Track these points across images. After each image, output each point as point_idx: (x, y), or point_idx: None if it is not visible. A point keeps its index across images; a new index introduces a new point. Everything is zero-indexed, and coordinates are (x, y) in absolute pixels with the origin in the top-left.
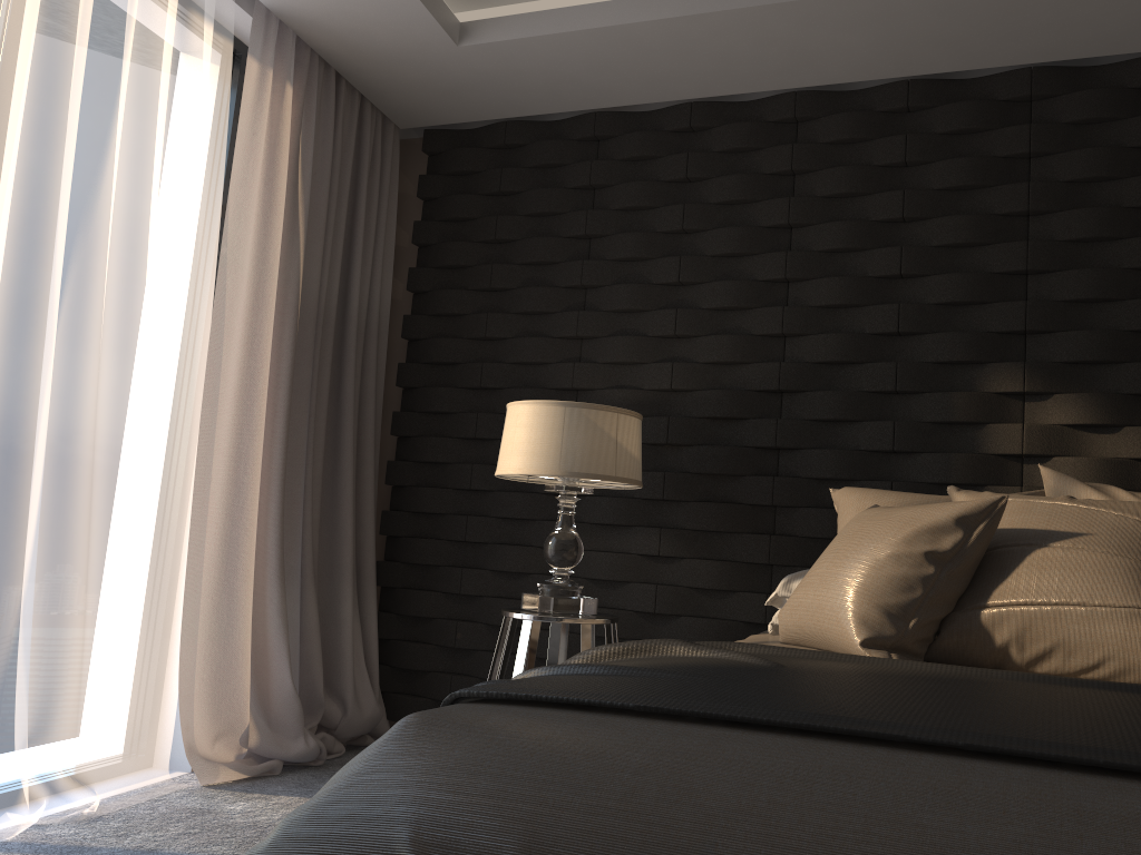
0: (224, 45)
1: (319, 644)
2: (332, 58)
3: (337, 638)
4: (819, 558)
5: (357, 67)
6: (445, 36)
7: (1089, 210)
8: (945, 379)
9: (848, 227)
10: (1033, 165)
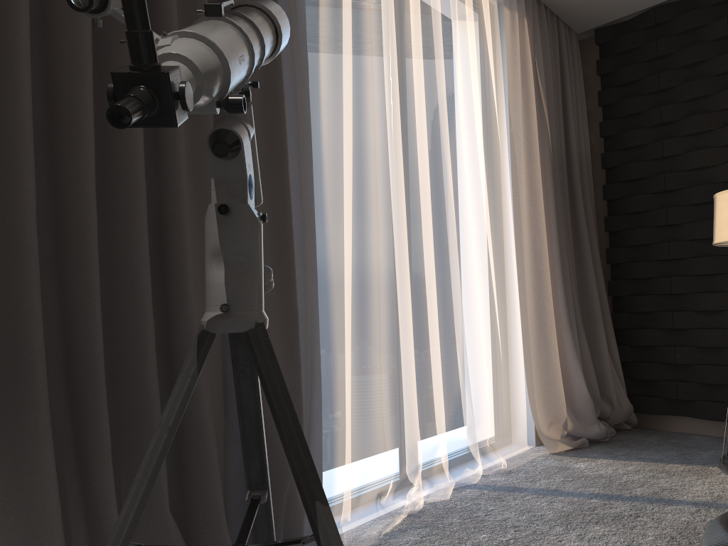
0: (492, 3)
1: (592, 366)
2: None
3: (600, 362)
4: None
5: None
6: None
7: None
8: None
9: None
10: None
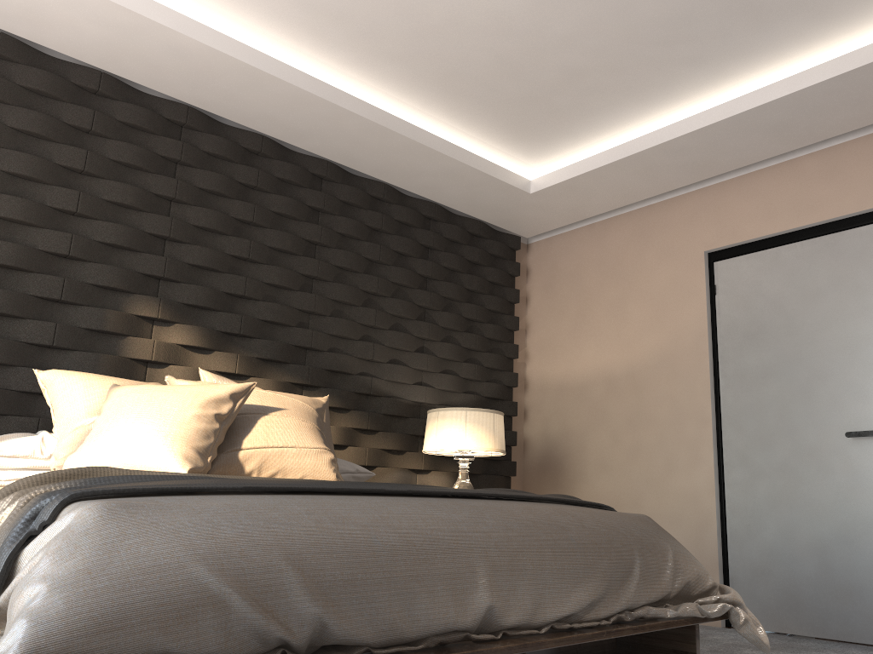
0: None
1: None
2: None
3: None
4: (112, 417)
5: None
6: None
7: (212, 211)
8: (100, 298)
9: (36, 161)
10: (179, 169)
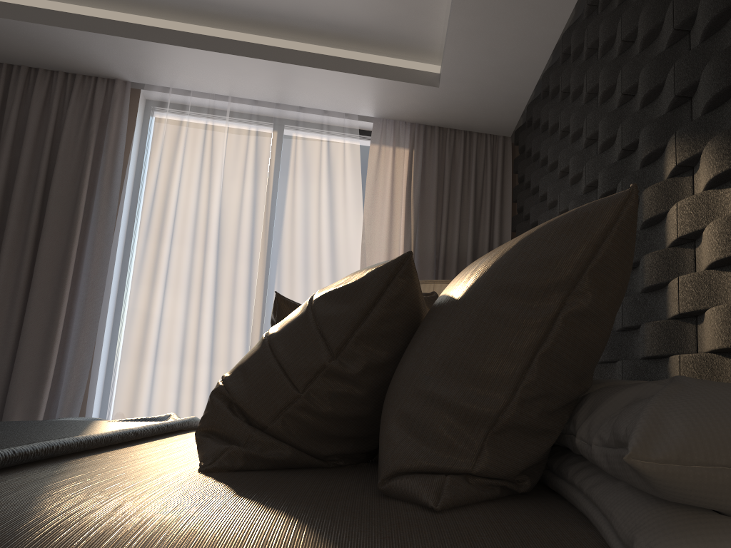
0: (355, 145)
1: None
2: (427, 122)
3: None
4: None
5: (439, 120)
6: (426, 86)
7: None
8: (650, 179)
9: (602, 73)
10: None
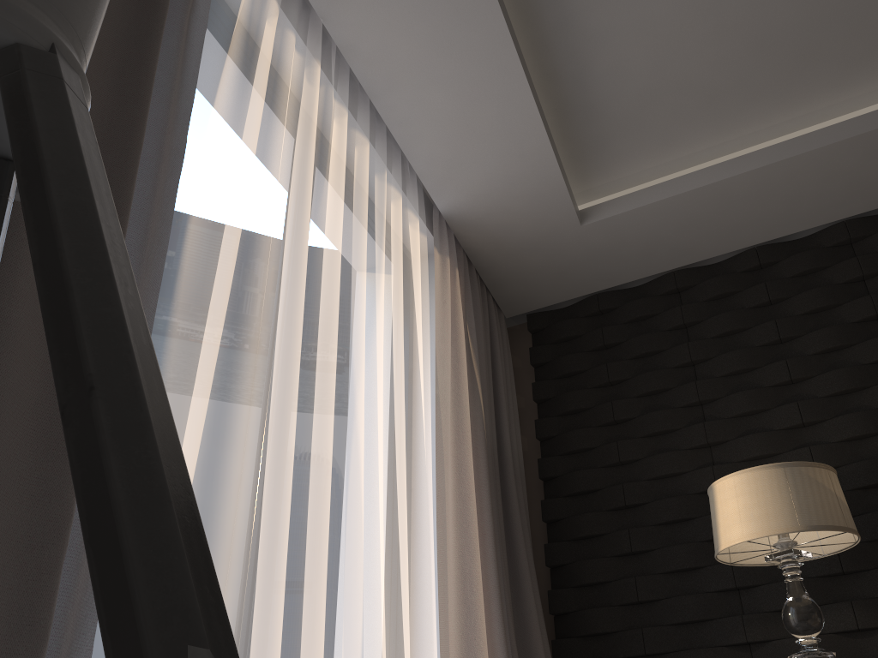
0: (421, 238)
1: None
2: (476, 255)
3: None
4: None
5: (492, 261)
6: (574, 217)
7: None
8: None
9: None
10: None
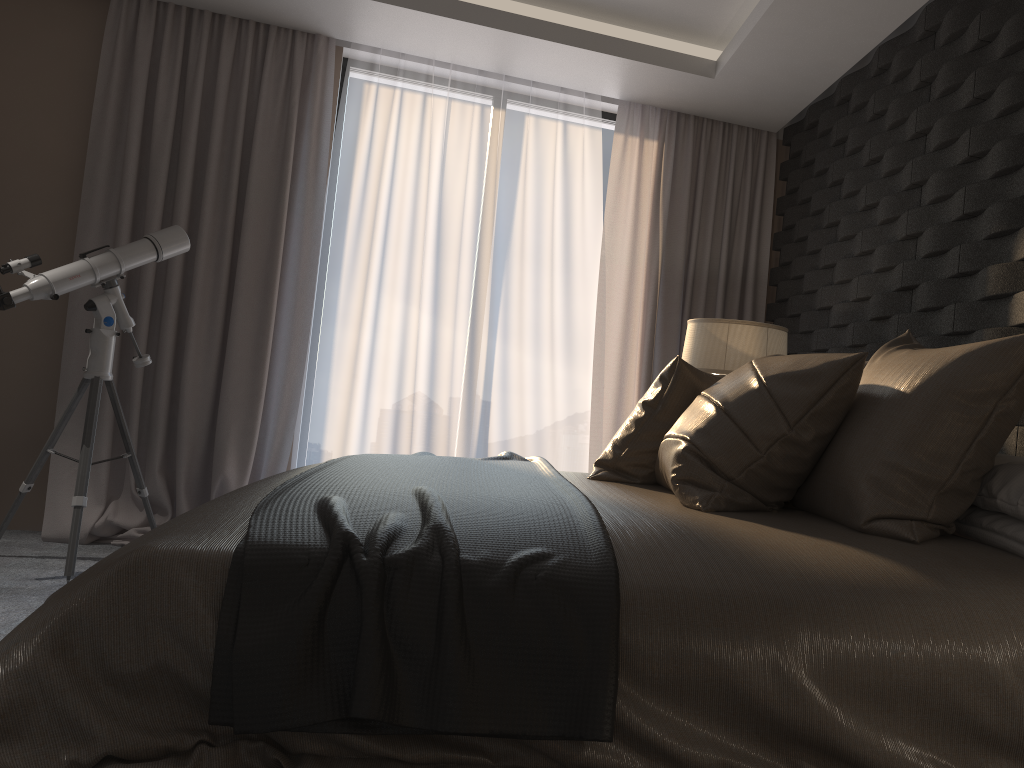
0: (596, 133)
1: None
2: (683, 110)
3: None
4: None
5: (698, 110)
6: (699, 76)
7: None
8: (995, 253)
9: (943, 122)
10: None
